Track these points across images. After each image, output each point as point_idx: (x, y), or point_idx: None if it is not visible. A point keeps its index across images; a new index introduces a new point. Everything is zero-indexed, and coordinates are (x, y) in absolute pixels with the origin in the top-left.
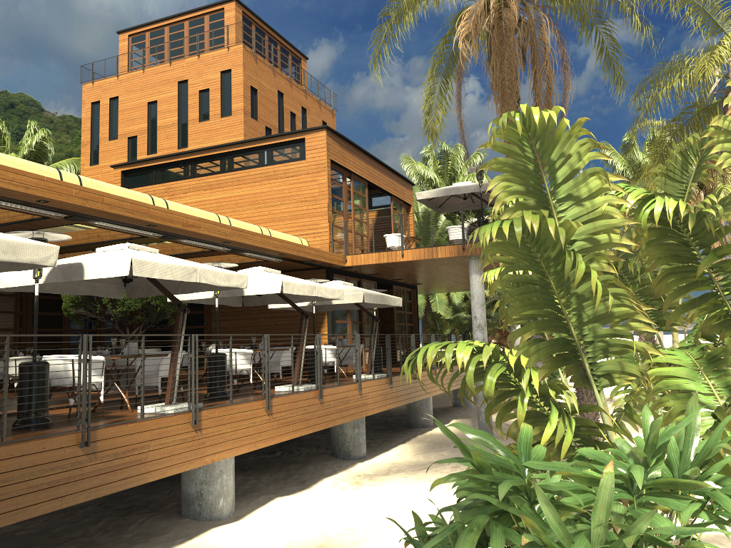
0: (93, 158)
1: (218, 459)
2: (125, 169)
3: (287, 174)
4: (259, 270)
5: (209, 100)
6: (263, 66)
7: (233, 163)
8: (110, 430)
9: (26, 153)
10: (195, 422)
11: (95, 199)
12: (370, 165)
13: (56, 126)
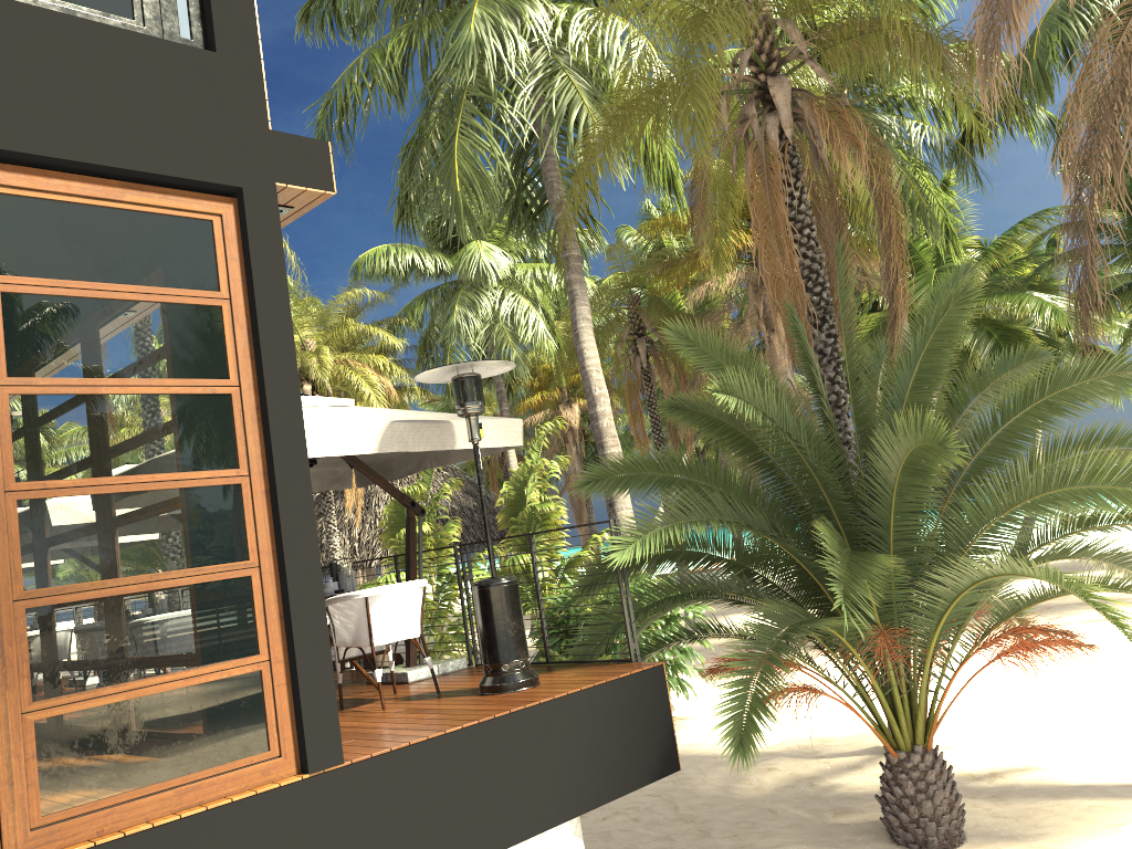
0: None
1: None
2: None
3: None
4: None
5: None
6: None
7: None
8: None
9: None
10: None
11: None
12: None
13: None
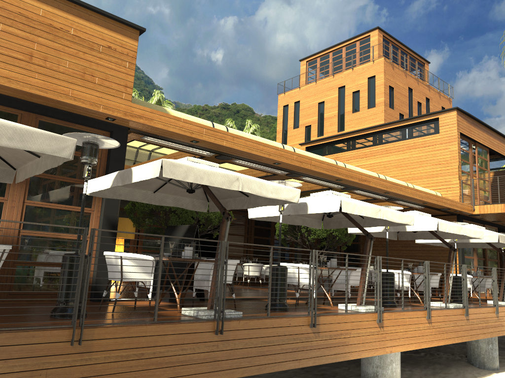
0: (283, 141)
1: (394, 351)
2: (308, 145)
3: (424, 144)
4: (415, 213)
5: (359, 97)
6: (398, 71)
7: (382, 138)
8: (327, 318)
9: None
10: (379, 321)
11: (306, 162)
12: (491, 136)
13: (261, 122)
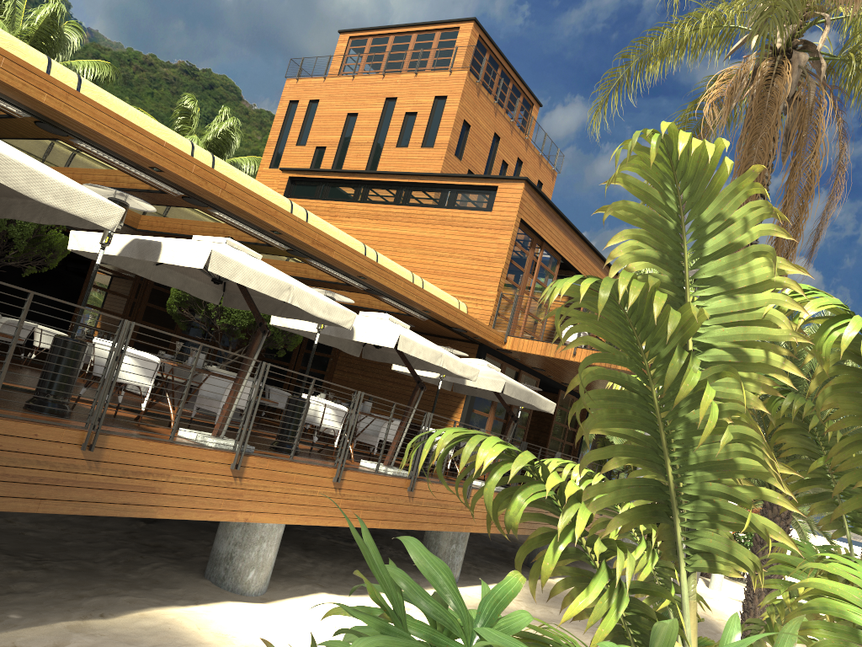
0: (275, 161)
1: (253, 520)
2: (294, 175)
3: (466, 223)
4: (383, 317)
5: (414, 125)
6: (485, 101)
7: (410, 196)
8: (125, 441)
9: (210, 140)
10: (237, 467)
11: (216, 183)
12: (570, 240)
13: (250, 119)
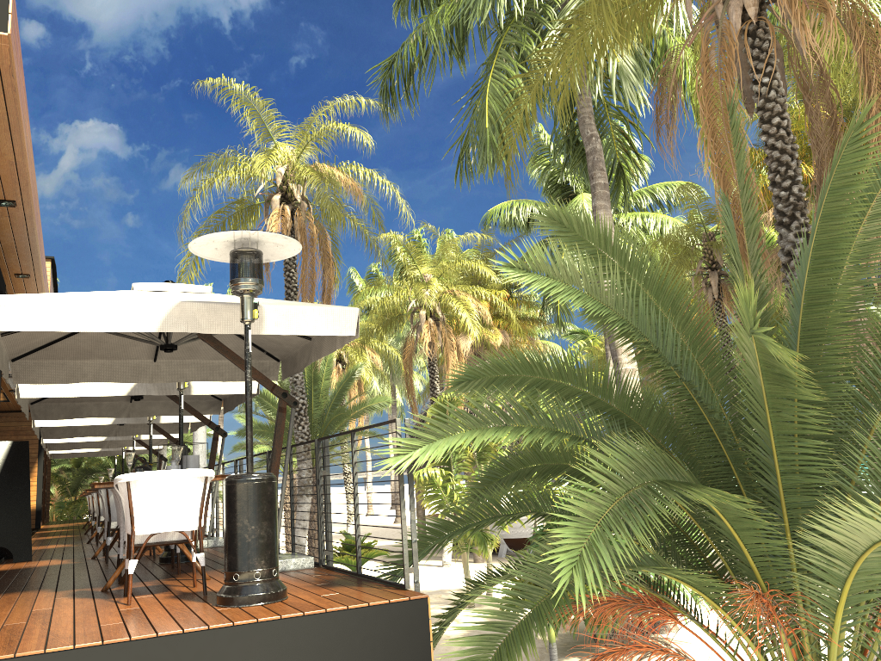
0: None
1: None
2: None
3: None
4: None
5: None
6: None
7: None
8: None
9: None
10: None
11: None
12: None
13: None
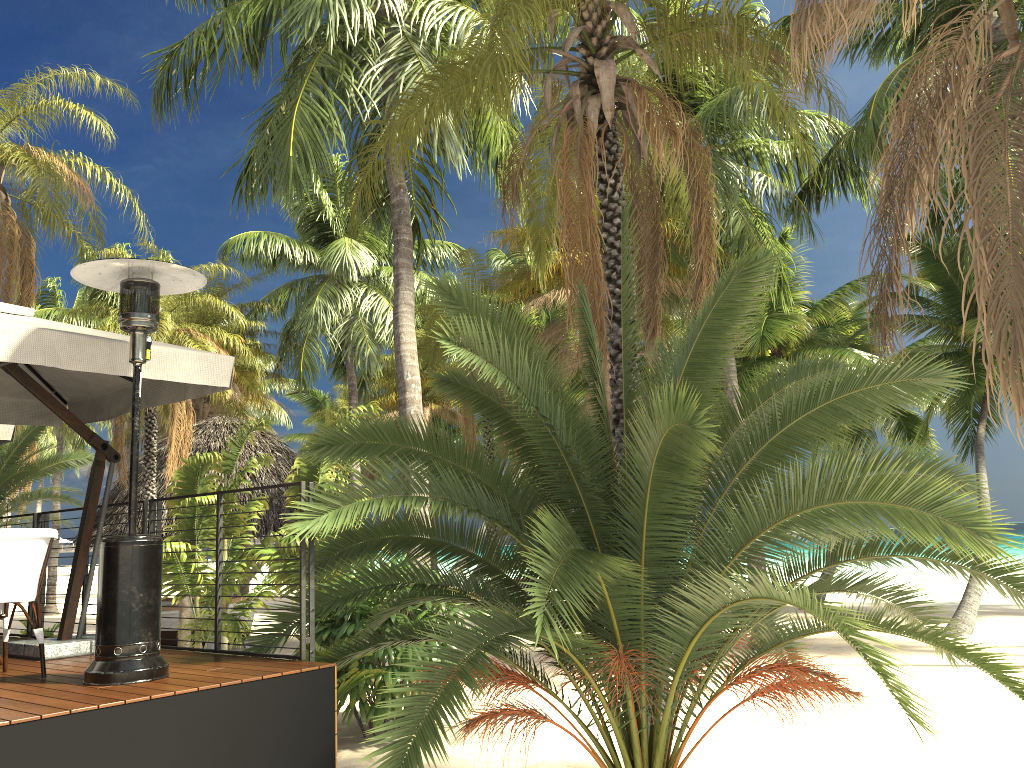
0: None
1: None
2: None
3: None
4: None
5: None
6: None
7: None
8: None
9: None
10: None
11: None
12: None
13: None
